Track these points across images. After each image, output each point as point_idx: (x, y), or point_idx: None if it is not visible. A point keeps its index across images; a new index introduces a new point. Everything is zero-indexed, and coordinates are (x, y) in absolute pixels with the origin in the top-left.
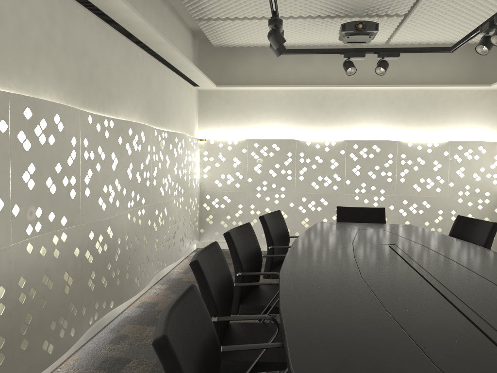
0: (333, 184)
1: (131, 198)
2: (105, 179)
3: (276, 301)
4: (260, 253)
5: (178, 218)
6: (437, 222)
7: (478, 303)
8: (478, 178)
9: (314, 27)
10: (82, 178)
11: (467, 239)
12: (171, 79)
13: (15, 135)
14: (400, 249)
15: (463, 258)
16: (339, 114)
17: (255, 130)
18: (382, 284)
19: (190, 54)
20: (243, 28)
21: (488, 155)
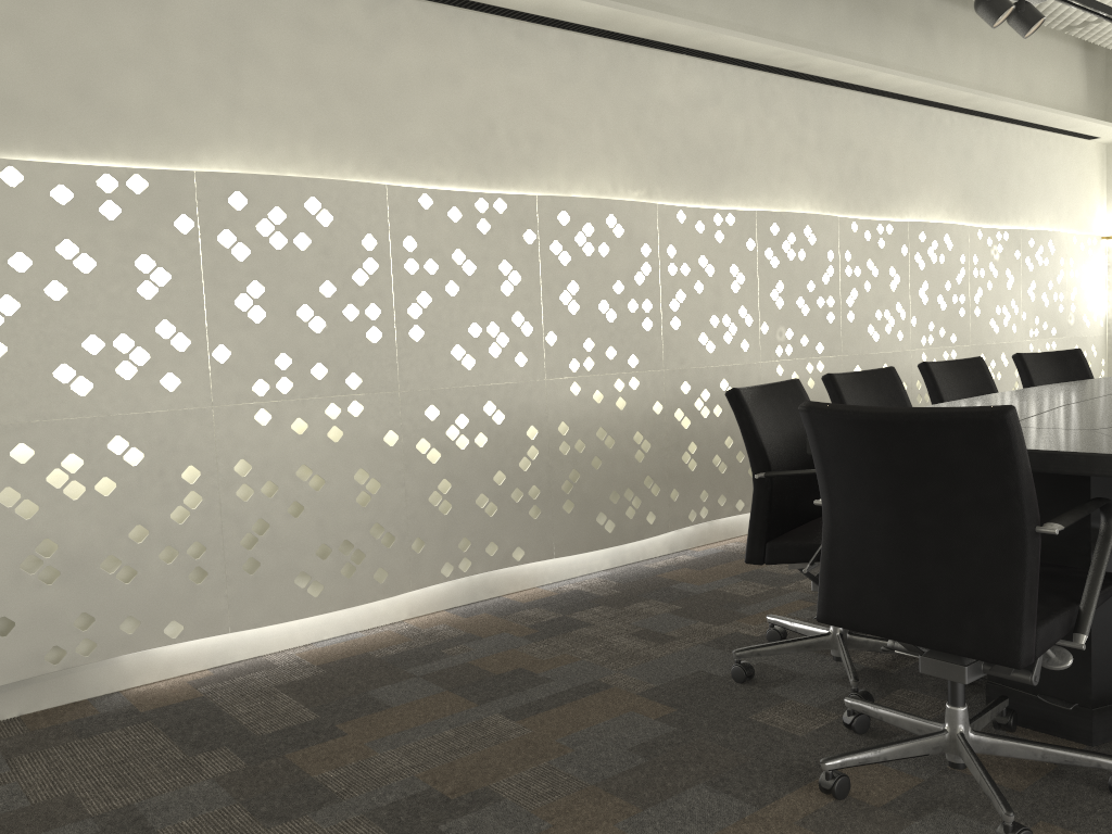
0: None
1: (928, 333)
2: (878, 302)
3: None
4: None
5: None
6: None
7: None
8: None
9: None
10: (842, 299)
11: None
12: (1021, 141)
13: (762, 253)
14: None
15: None
16: None
17: None
18: None
19: (1077, 82)
20: None
21: None
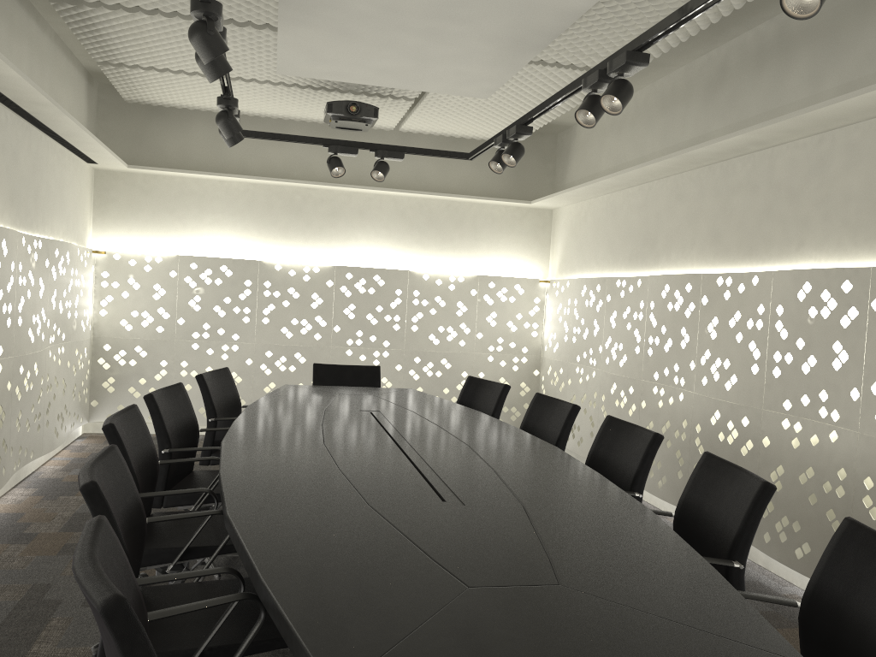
0: (314, 331)
1: None
2: None
3: (217, 482)
4: (196, 425)
5: (56, 381)
6: (460, 388)
7: (440, 462)
8: (515, 327)
9: (289, 97)
10: None
11: (476, 407)
12: (50, 152)
13: None
14: (383, 416)
15: (452, 424)
16: (327, 226)
17: (192, 242)
18: (345, 449)
19: (83, 109)
20: (177, 84)
21: (527, 297)
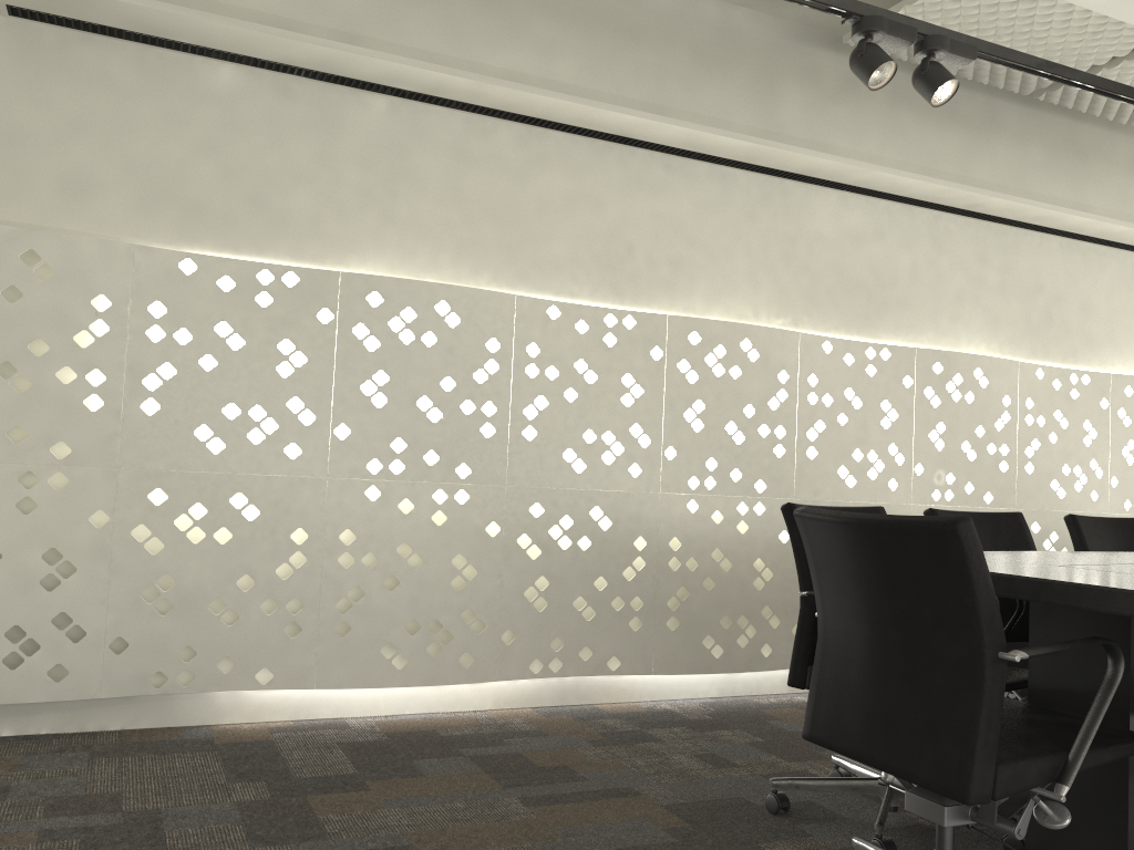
0: None
1: (1133, 497)
2: (1066, 456)
3: None
4: None
5: None
6: None
7: None
8: None
9: None
10: (1020, 448)
11: None
12: None
13: (920, 391)
14: None
15: None
16: None
17: None
18: None
19: None
20: None
21: None
